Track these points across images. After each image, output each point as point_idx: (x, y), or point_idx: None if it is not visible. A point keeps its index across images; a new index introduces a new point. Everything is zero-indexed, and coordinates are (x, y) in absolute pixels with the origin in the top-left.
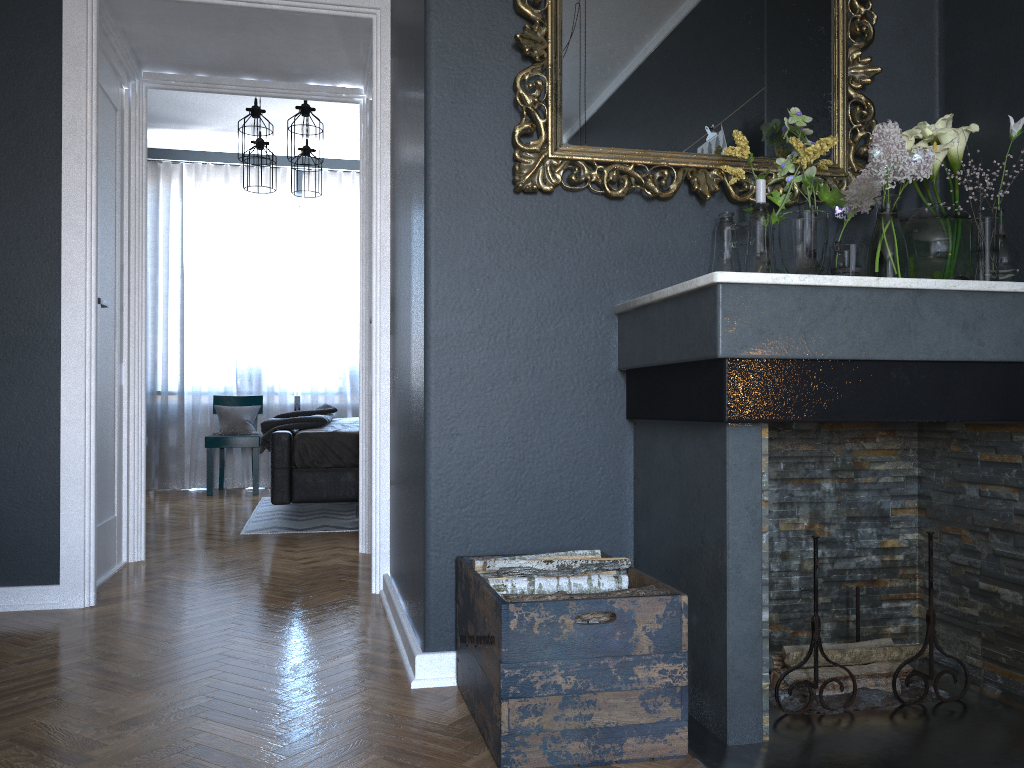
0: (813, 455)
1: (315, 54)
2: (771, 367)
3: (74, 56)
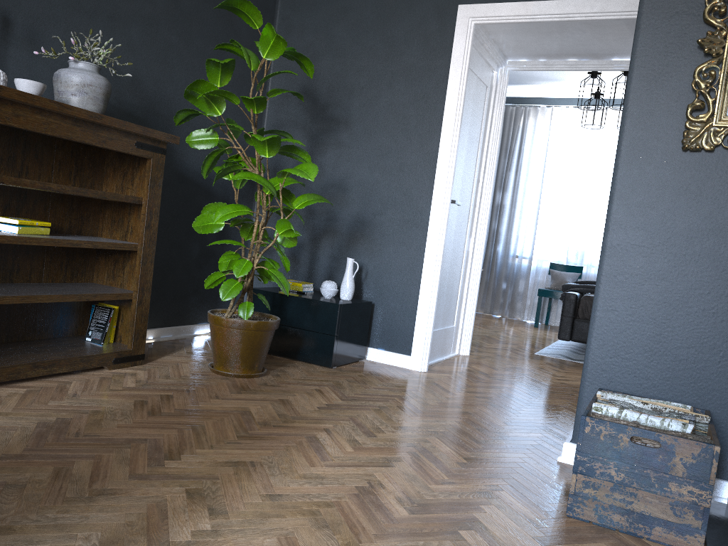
0: None
1: (613, 41)
2: None
3: (456, 62)
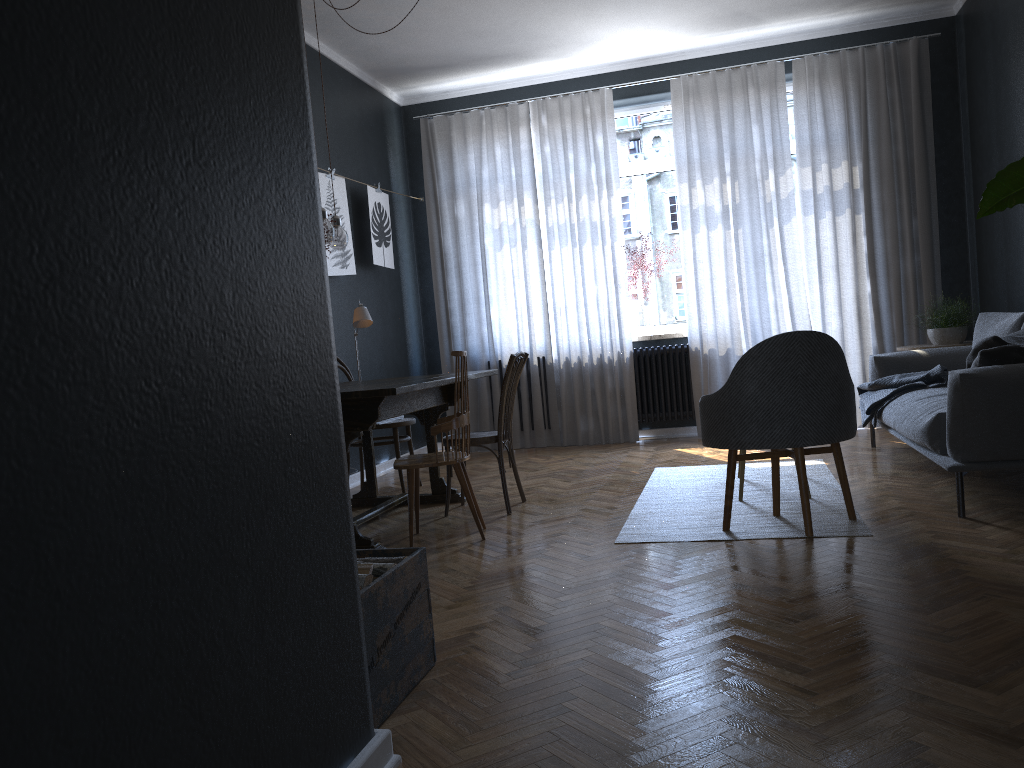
0: None
1: None
2: None
3: None
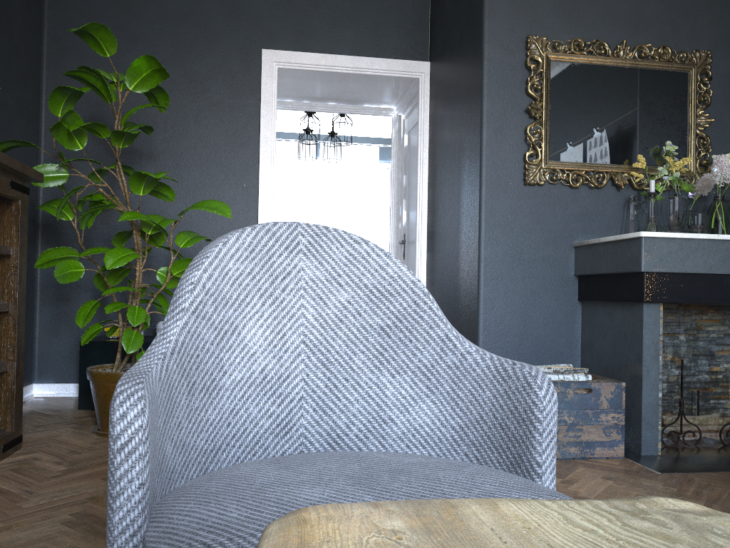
0: (675, 321)
1: (375, 92)
2: (666, 276)
3: (266, 102)
